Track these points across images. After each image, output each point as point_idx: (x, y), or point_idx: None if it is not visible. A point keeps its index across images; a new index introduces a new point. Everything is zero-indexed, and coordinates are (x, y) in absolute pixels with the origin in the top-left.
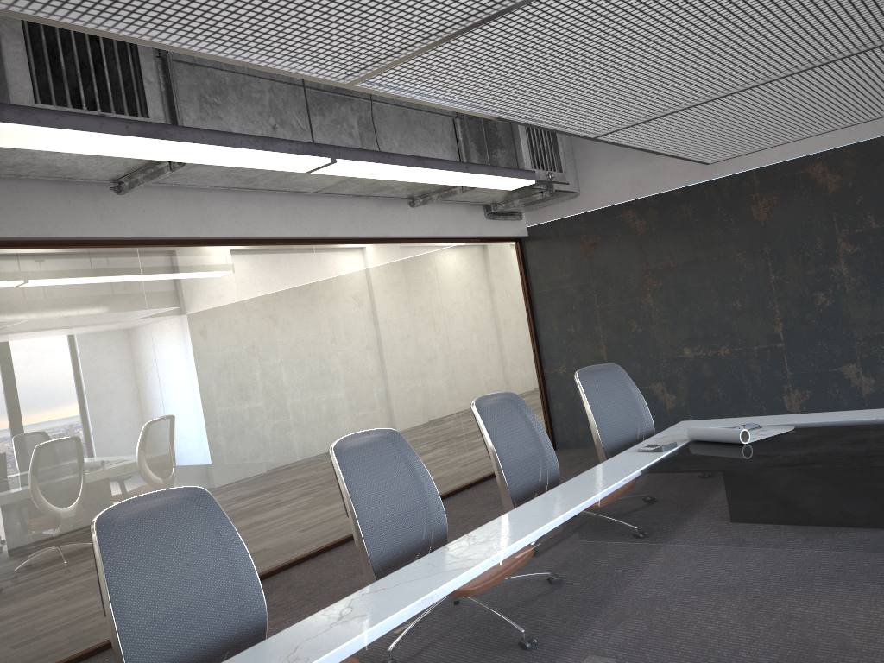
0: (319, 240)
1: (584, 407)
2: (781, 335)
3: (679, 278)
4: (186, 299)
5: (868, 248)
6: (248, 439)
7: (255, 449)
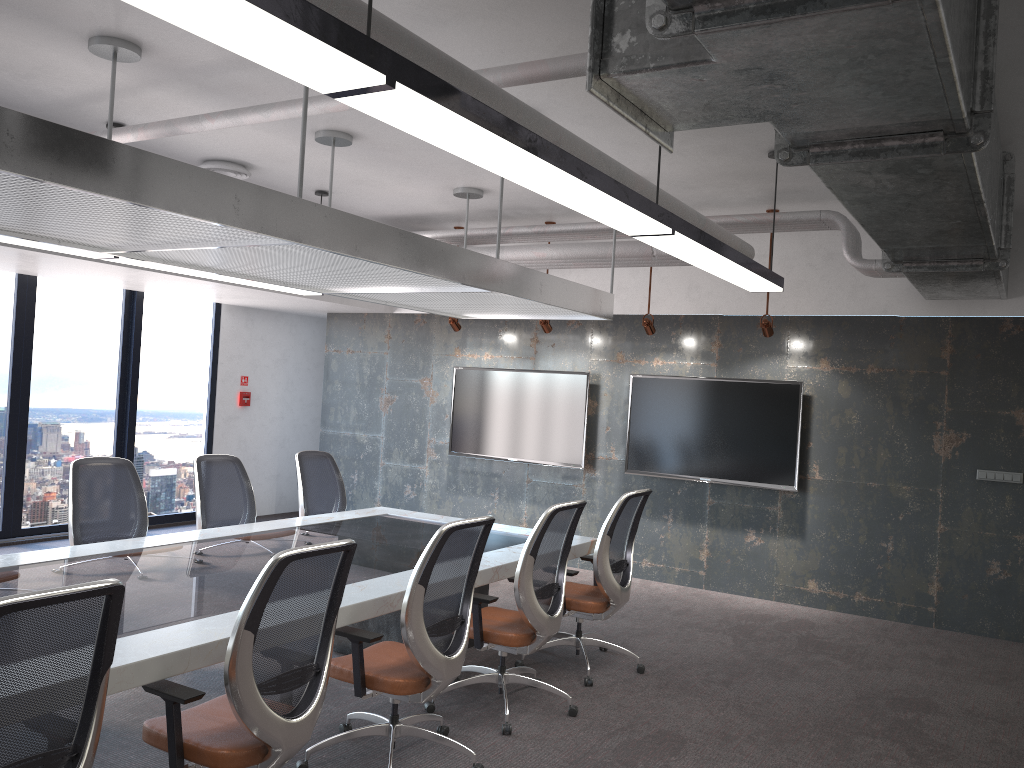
0: None
1: None
2: None
3: None
4: None
5: None
6: None
7: None
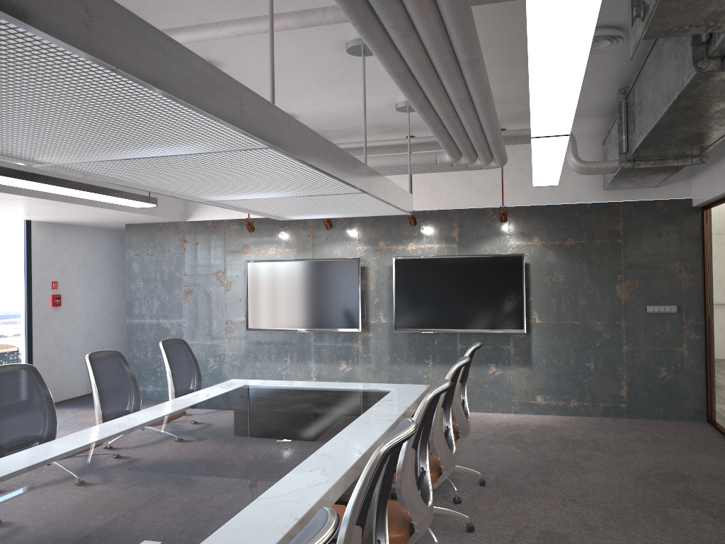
0: None
1: None
2: None
3: None
4: None
5: None
6: None
7: None
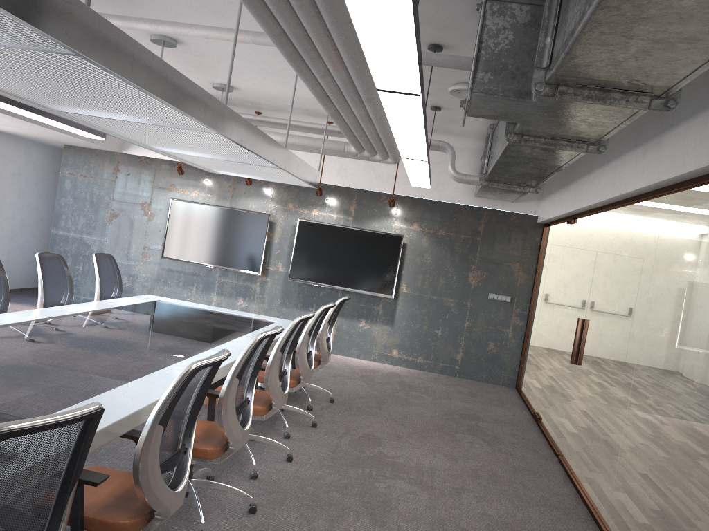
0: None
1: None
2: None
3: None
4: None
5: None
6: None
7: None
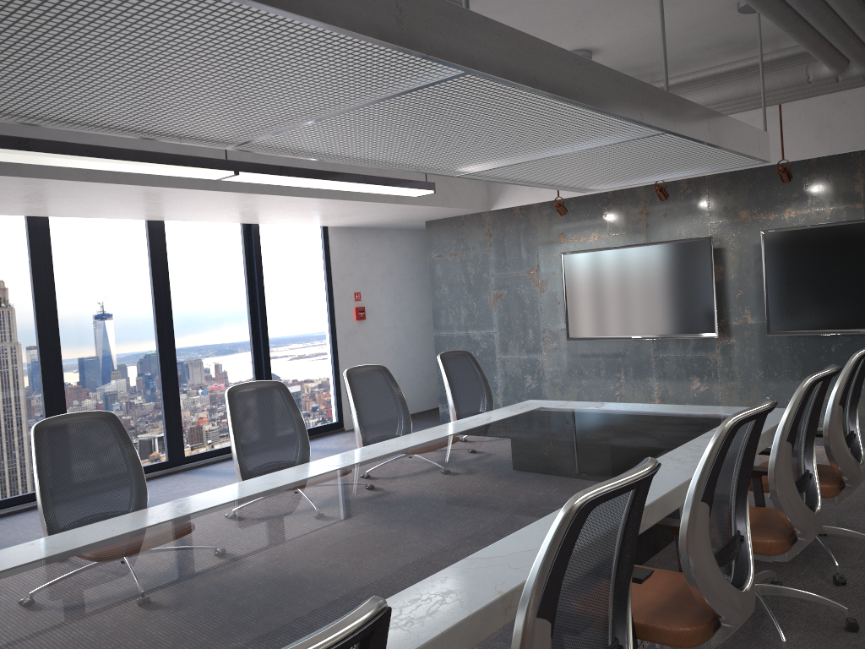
0: None
1: None
2: None
3: None
4: None
5: None
6: None
7: None
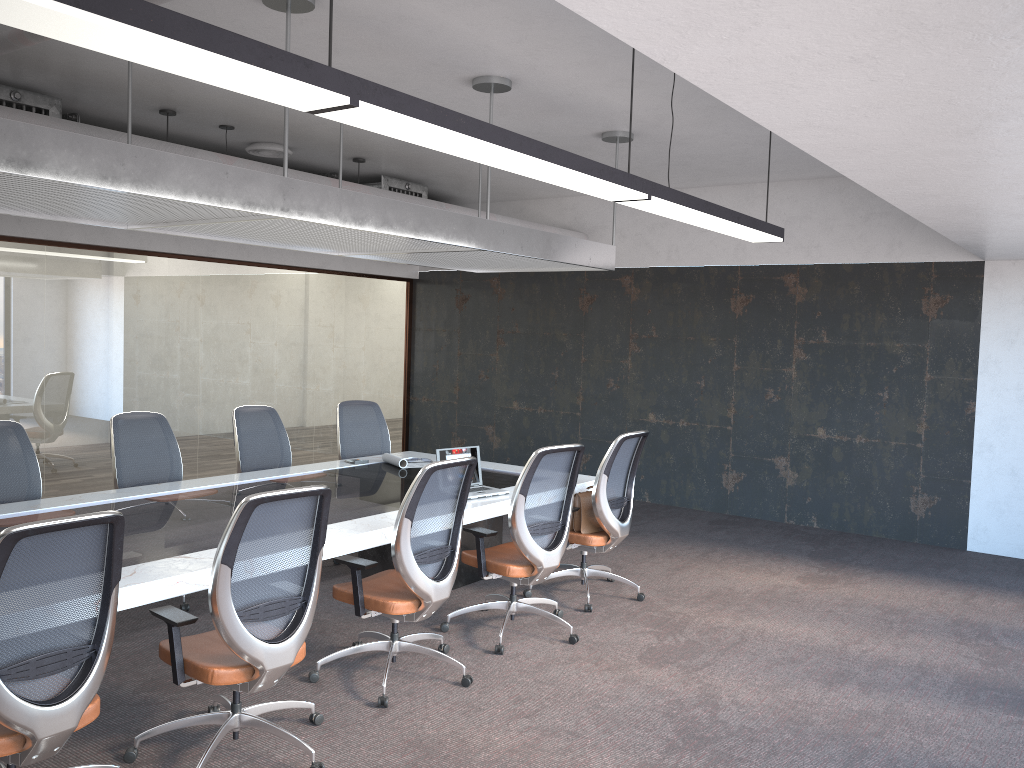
0: (207, 258)
1: (434, 435)
2: (580, 406)
3: (520, 343)
4: (79, 290)
5: (647, 351)
6: (111, 404)
7: (115, 413)
